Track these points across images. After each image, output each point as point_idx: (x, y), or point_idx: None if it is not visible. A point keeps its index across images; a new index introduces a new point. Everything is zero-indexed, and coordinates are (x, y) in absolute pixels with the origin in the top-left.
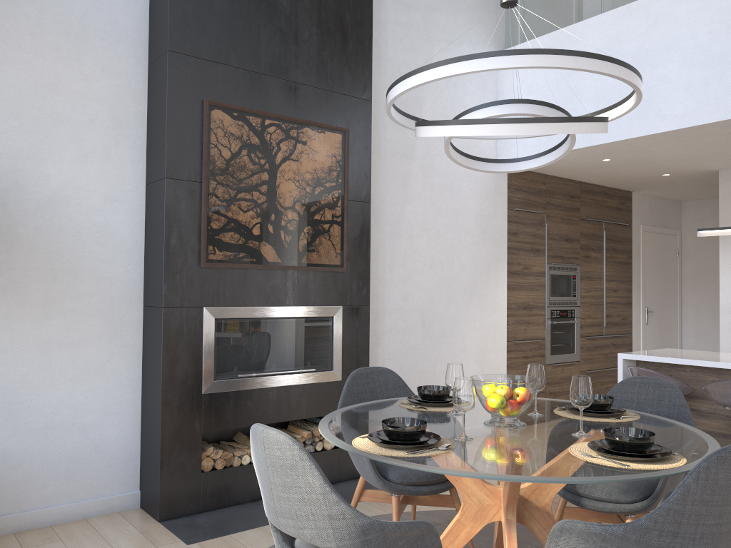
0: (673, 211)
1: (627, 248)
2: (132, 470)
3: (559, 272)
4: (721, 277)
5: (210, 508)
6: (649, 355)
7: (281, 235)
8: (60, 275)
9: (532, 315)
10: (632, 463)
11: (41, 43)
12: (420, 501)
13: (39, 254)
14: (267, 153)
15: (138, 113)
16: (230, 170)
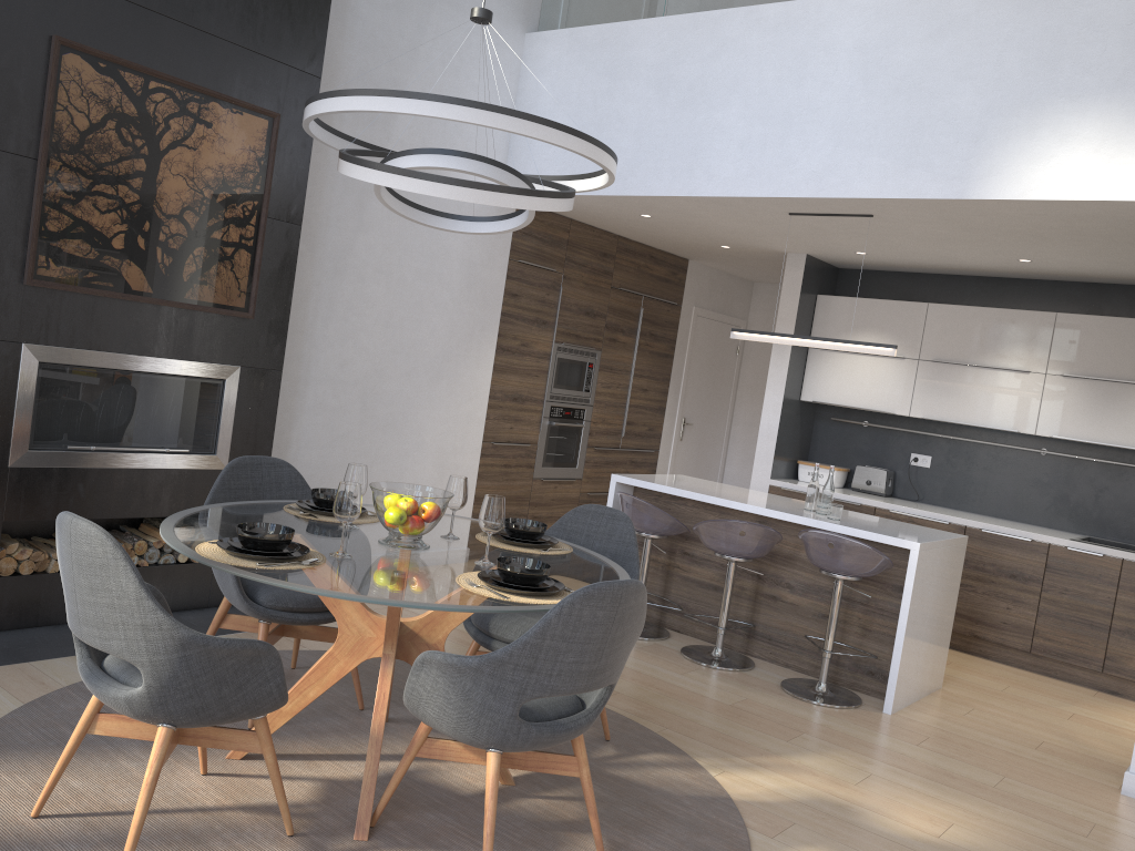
0: (741, 294)
1: (671, 336)
2: None
3: (570, 356)
4: (767, 392)
5: (6, 627)
6: (647, 481)
7: (157, 255)
8: None
9: (523, 409)
10: (515, 596)
11: None
12: (300, 634)
13: None
14: (147, 132)
15: None
16: (85, 149)
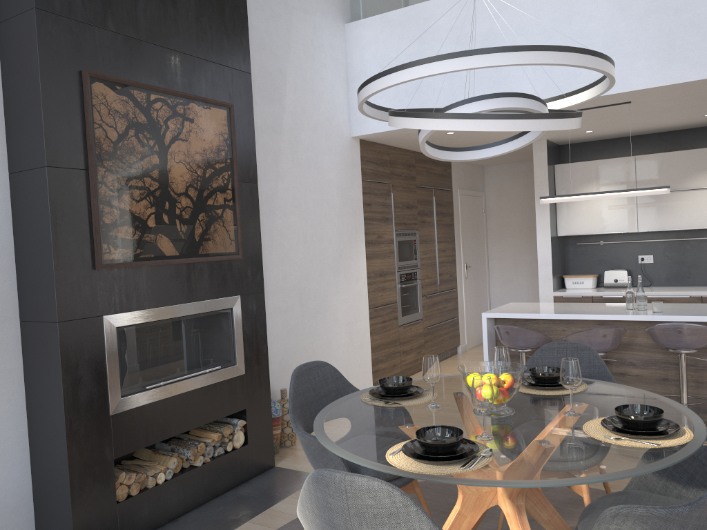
0: (479, 175)
1: (450, 211)
2: (25, 517)
3: (404, 238)
4: (538, 235)
5: None
6: (510, 313)
7: (177, 225)
8: None
9: (386, 281)
10: (656, 440)
11: None
12: None
13: None
14: (155, 133)
15: None
16: (118, 154)
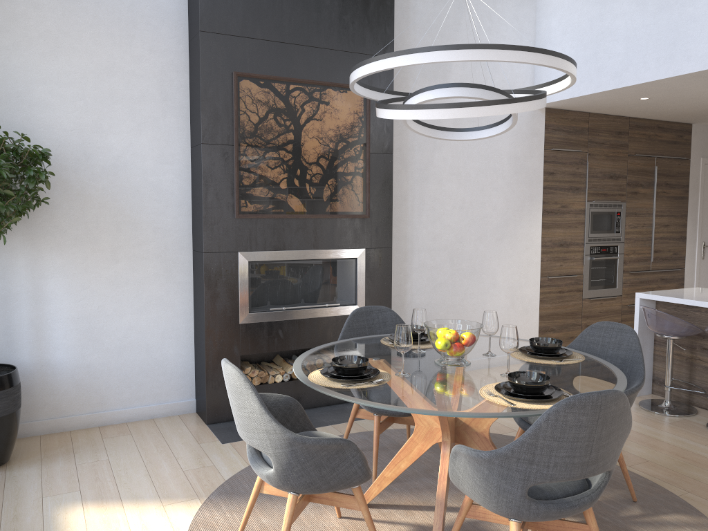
0: None
1: (683, 182)
2: (188, 383)
3: (601, 209)
4: None
5: None
6: (664, 296)
7: (306, 188)
8: (123, 226)
9: (568, 251)
10: (521, 402)
11: (98, 32)
12: (404, 421)
13: (106, 210)
14: (292, 115)
15: (182, 86)
16: (258, 133)
